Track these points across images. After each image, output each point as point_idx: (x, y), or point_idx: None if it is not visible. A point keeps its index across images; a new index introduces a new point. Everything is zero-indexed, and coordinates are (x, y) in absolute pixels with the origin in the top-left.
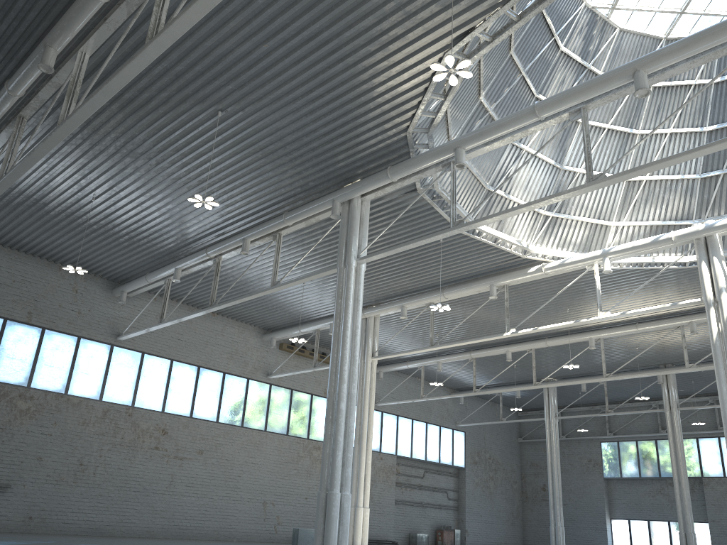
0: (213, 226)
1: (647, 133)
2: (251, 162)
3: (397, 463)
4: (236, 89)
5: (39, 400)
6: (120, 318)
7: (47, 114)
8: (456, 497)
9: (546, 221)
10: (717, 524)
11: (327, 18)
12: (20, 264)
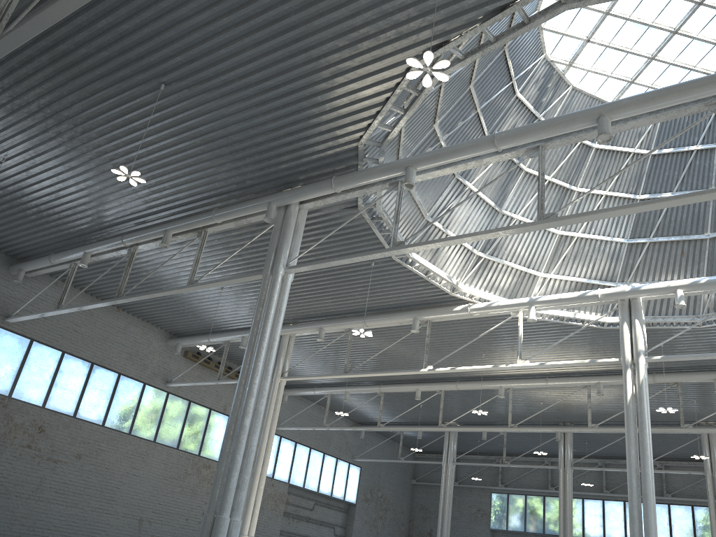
0: (134, 212)
1: (585, 191)
2: (188, 148)
3: (288, 491)
4: (186, 63)
5: None
6: (12, 298)
7: None
8: (343, 534)
9: (478, 262)
10: None
11: (298, 1)
12: None
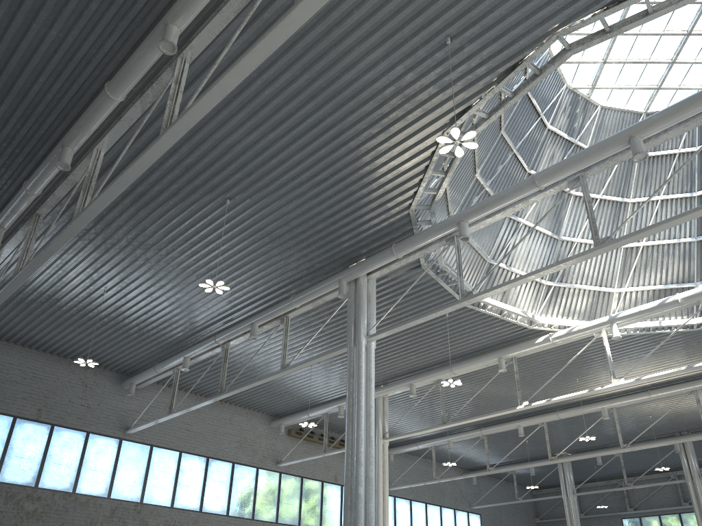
0: (221, 313)
1: (639, 200)
2: (258, 248)
3: None
4: (244, 177)
5: (46, 500)
6: (129, 411)
7: (62, 210)
8: None
9: (549, 291)
10: None
11: (330, 105)
12: (32, 361)
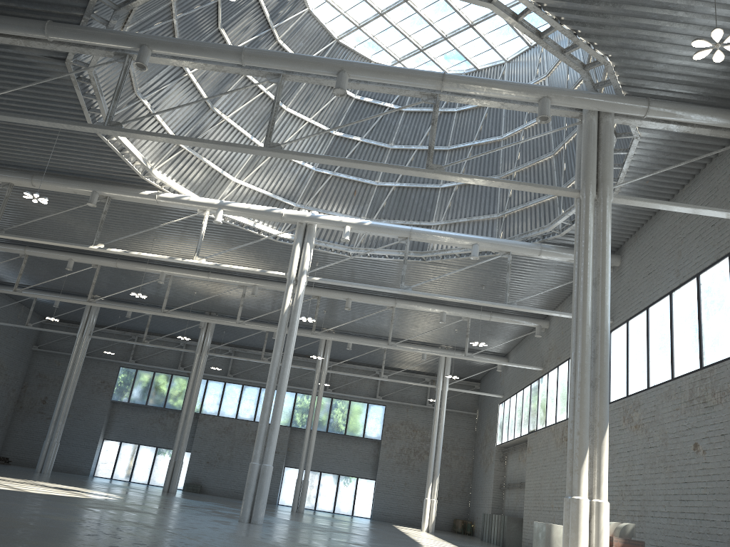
0: None
1: (292, 113)
2: None
3: None
4: None
5: None
6: None
7: None
8: None
9: (177, 152)
10: (197, 454)
11: None
12: None
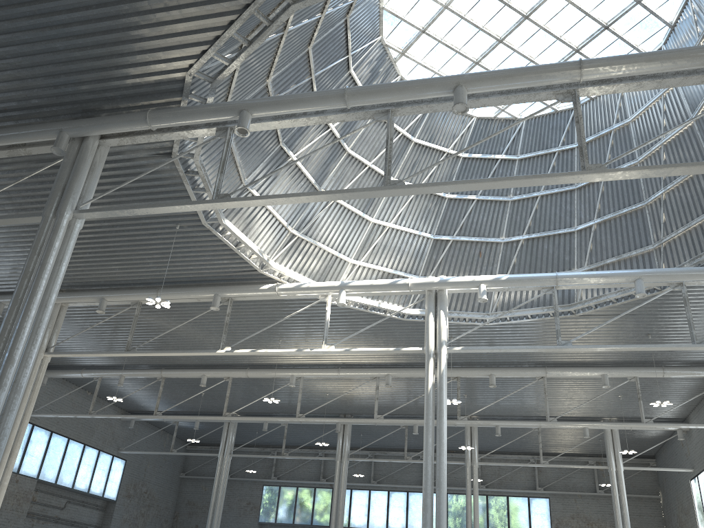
0: None
1: None
2: None
3: (35, 488)
4: None
5: None
6: None
7: None
8: None
9: (291, 240)
10: None
11: None
12: None
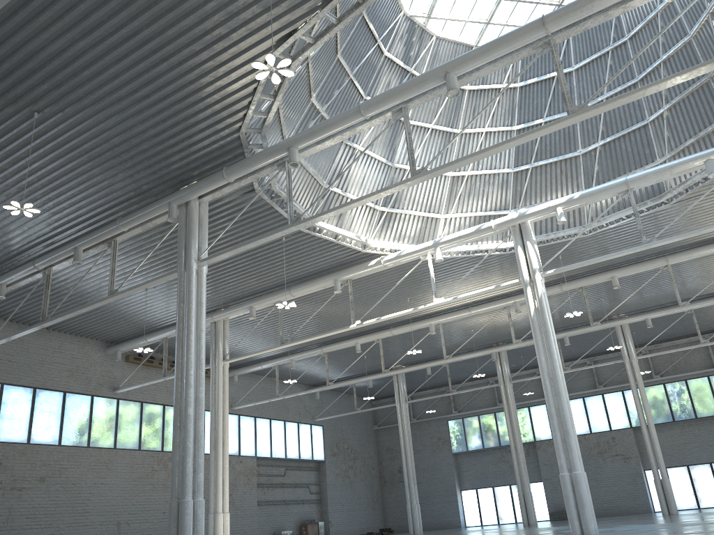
0: (39, 236)
1: (466, 132)
2: (77, 166)
3: (257, 464)
4: (53, 89)
5: None
6: None
7: None
8: (318, 490)
9: (382, 216)
10: (550, 482)
11: (147, 16)
12: None
